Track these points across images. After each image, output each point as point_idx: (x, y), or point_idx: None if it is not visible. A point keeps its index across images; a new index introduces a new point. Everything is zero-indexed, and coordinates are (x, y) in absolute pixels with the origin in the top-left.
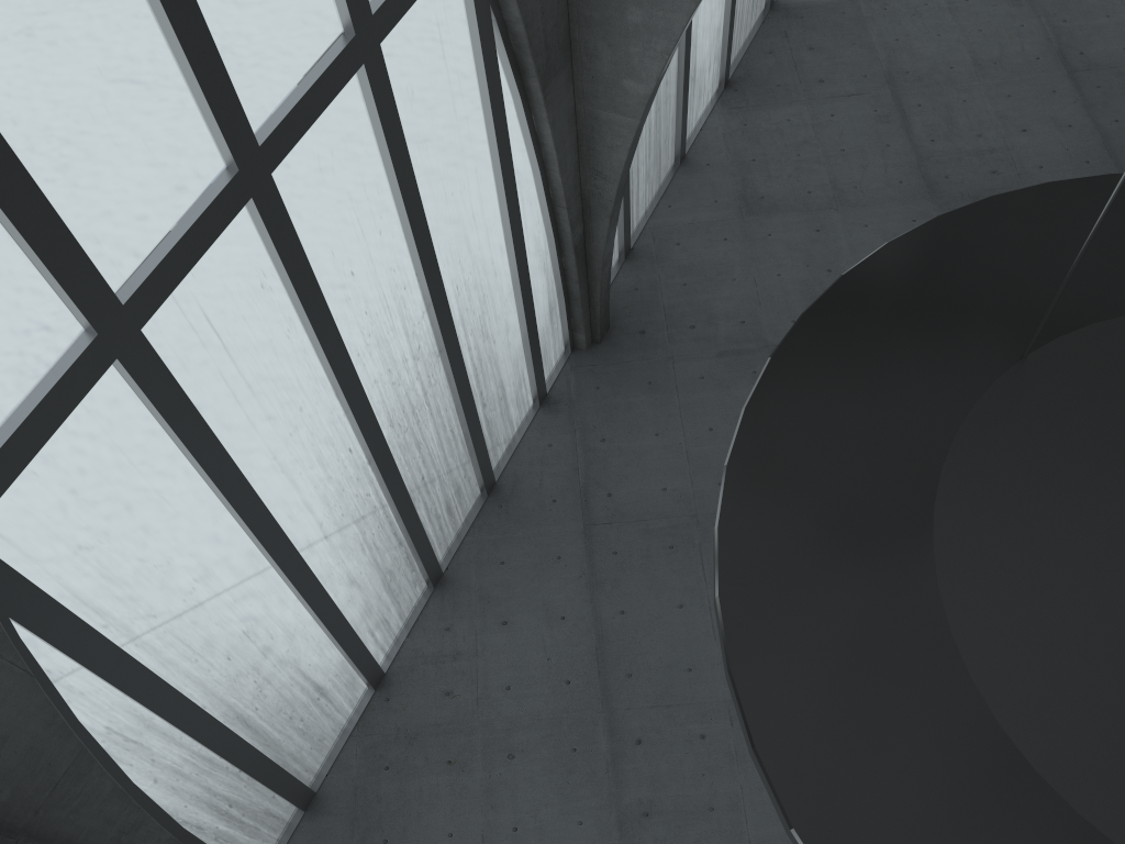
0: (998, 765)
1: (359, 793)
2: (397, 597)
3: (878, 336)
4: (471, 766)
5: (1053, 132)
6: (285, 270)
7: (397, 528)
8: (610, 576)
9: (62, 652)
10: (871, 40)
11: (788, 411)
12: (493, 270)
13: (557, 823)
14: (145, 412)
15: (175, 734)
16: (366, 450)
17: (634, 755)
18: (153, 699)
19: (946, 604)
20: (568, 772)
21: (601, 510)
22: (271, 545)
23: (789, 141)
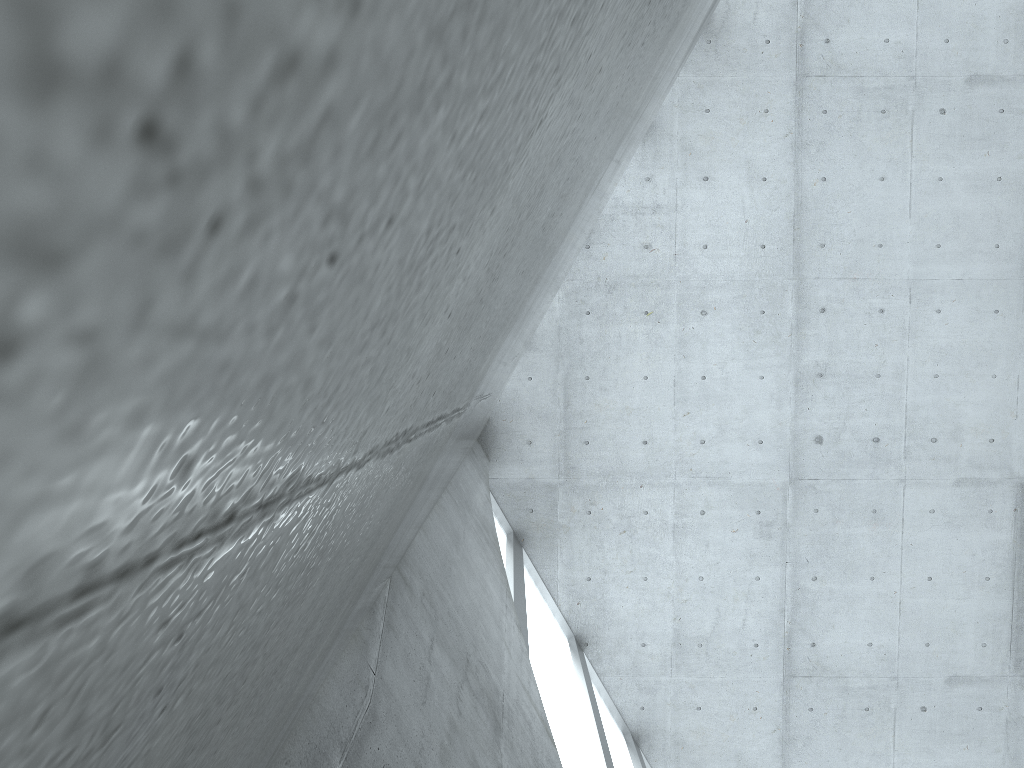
0: None
1: (563, 334)
2: None
3: None
4: (667, 319)
5: None
6: None
7: None
8: (816, 138)
9: None
10: None
11: None
12: None
13: (741, 376)
14: None
15: None
16: None
17: (816, 322)
18: None
19: None
20: (755, 332)
21: (816, 59)
22: None
23: None
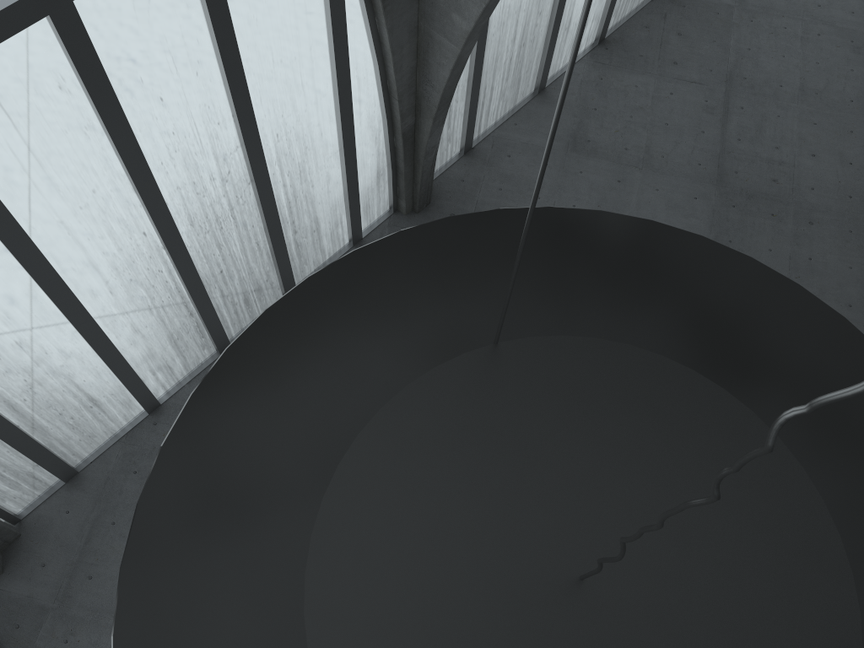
0: (284, 644)
1: (108, 484)
2: (183, 352)
3: (397, 288)
4: None
5: (835, 164)
6: (82, 81)
7: (189, 302)
8: None
9: None
10: (729, 43)
11: (296, 323)
12: (319, 131)
13: None
14: None
15: None
16: (160, 237)
17: None
18: None
19: (321, 512)
20: None
21: None
22: (48, 286)
23: (629, 103)
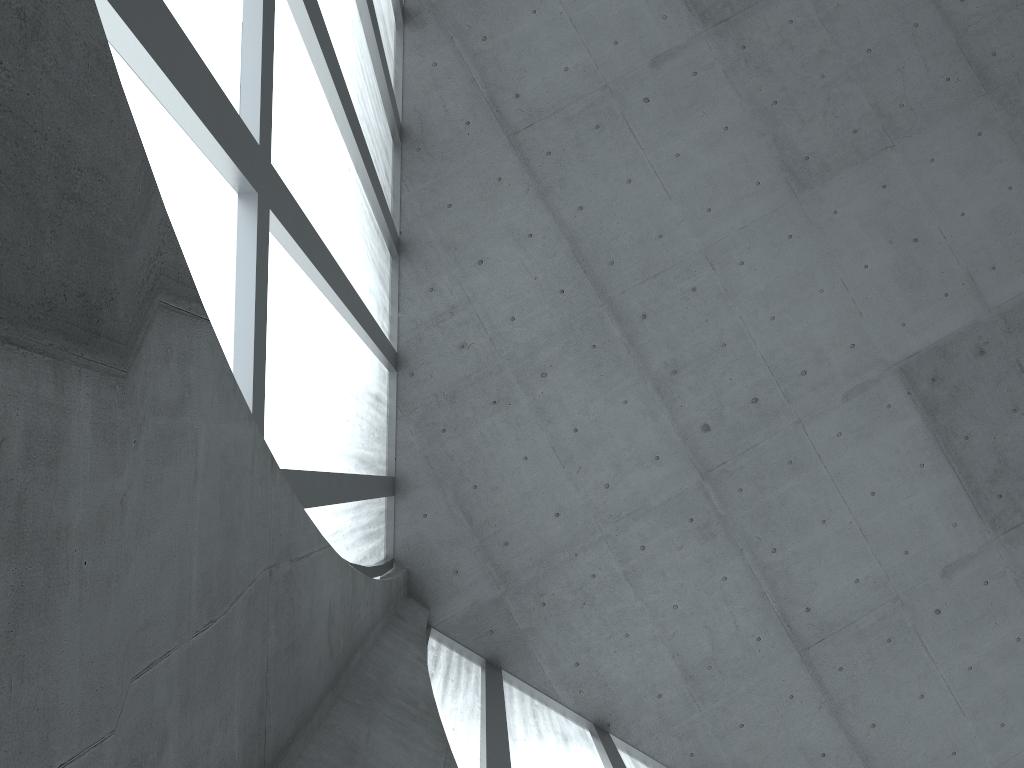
0: None
1: (432, 461)
2: (384, 282)
3: None
4: (515, 397)
5: None
6: (303, 7)
7: (374, 220)
8: (554, 178)
9: (311, 507)
10: None
11: None
12: None
13: (607, 411)
14: (278, 246)
15: (345, 506)
16: (358, 161)
17: (645, 329)
18: (343, 493)
19: None
20: (597, 366)
21: (517, 115)
22: (350, 304)
23: None
